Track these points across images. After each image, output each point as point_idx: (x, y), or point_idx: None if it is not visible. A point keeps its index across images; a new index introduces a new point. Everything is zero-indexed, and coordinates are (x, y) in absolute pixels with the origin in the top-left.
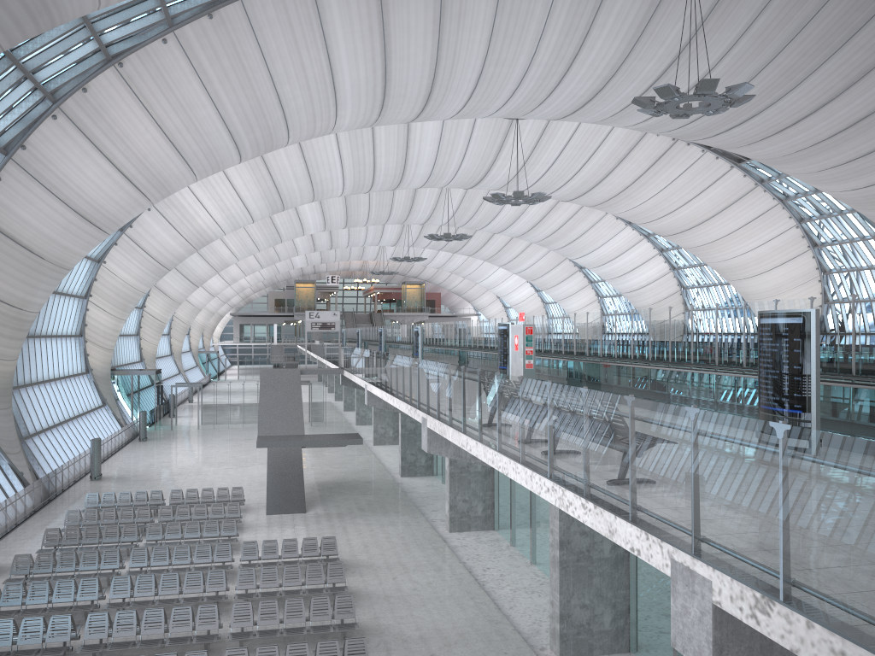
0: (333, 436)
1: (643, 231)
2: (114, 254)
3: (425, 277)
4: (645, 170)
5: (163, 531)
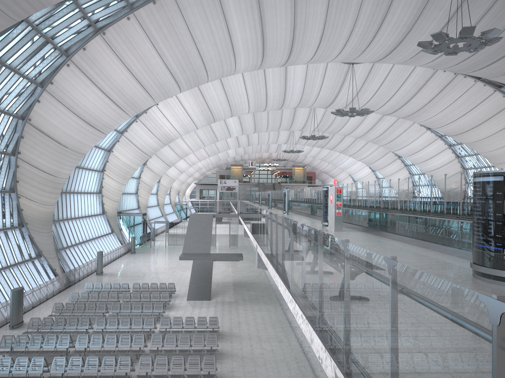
0: (226, 255)
1: (438, 133)
2: (118, 147)
3: (306, 162)
4: (436, 94)
5: (121, 307)
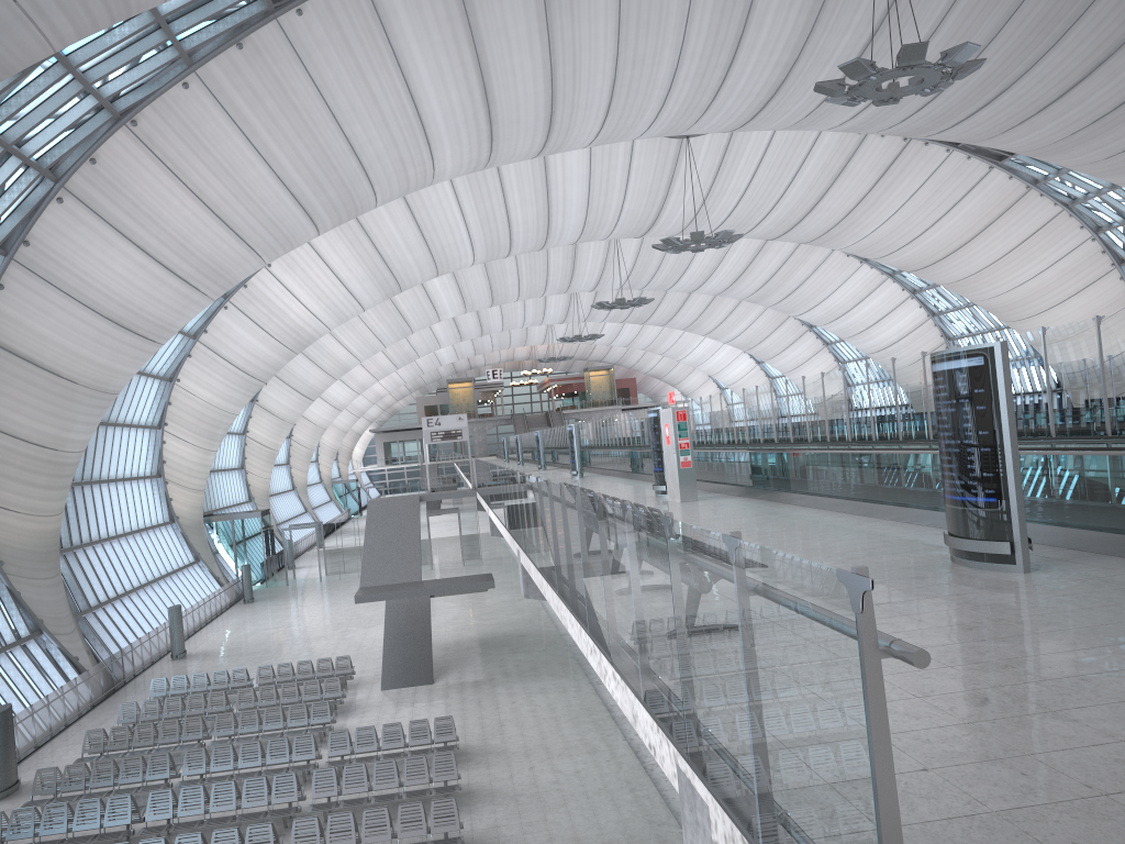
0: (457, 580)
1: (886, 268)
2: (190, 369)
3: (612, 359)
4: (872, 185)
5: (237, 723)
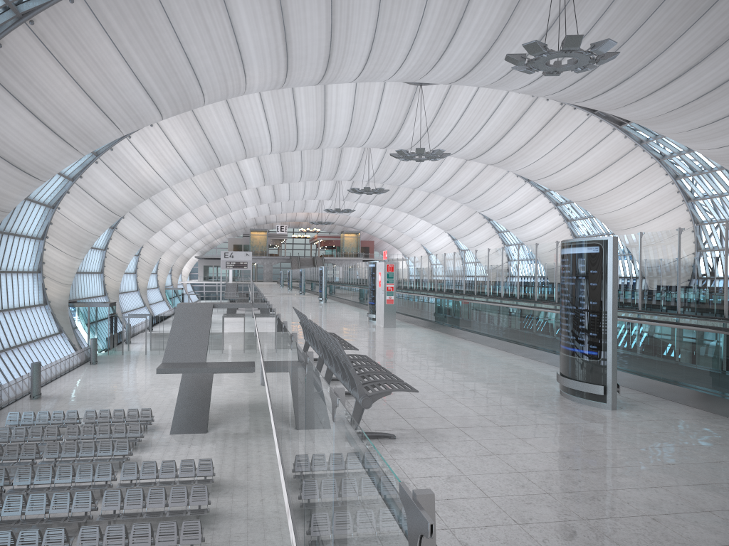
0: (229, 364)
1: (540, 187)
2: (67, 202)
3: (360, 227)
4: (537, 131)
5: (61, 450)
